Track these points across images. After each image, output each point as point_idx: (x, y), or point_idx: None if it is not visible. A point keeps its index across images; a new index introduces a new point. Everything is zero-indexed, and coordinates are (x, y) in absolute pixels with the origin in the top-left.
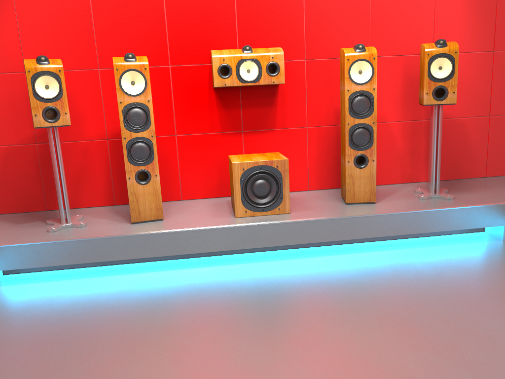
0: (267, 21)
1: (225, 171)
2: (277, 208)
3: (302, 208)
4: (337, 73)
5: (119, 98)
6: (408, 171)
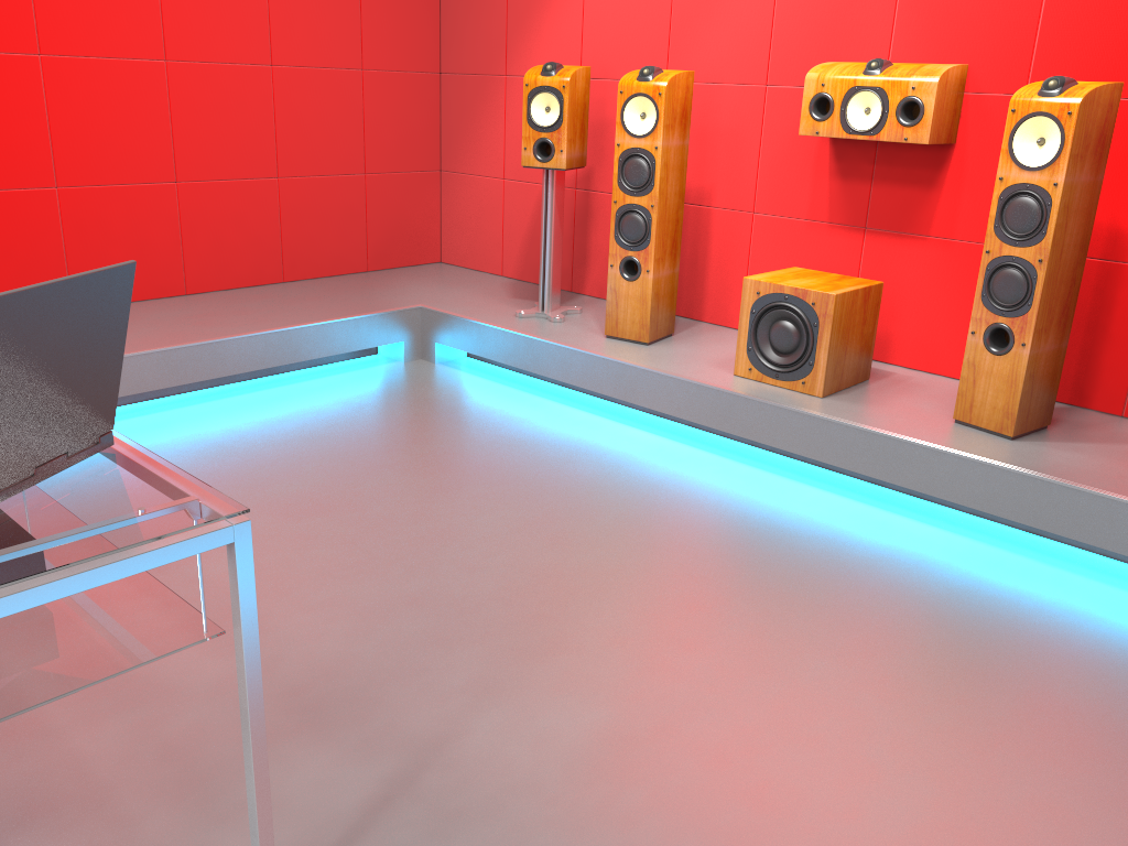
0: (957, 6)
1: None
2: (801, 382)
3: (863, 399)
4: None
5: (617, 138)
6: None
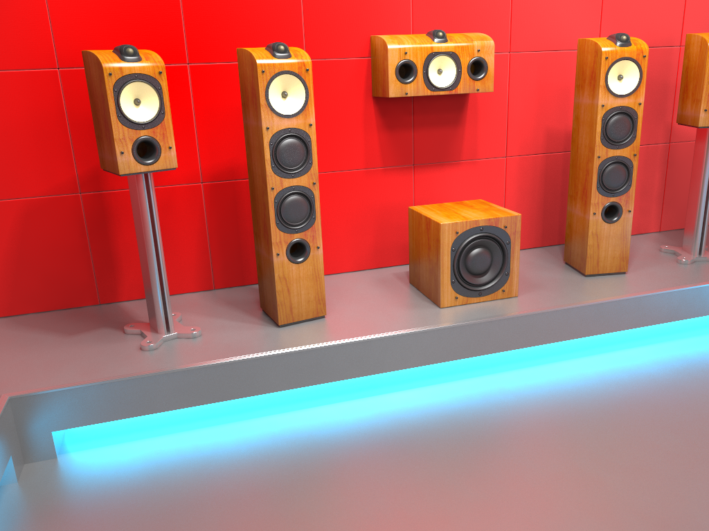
0: None
1: (385, 229)
2: (500, 291)
3: (526, 286)
4: (551, 74)
5: (265, 121)
6: (635, 218)
